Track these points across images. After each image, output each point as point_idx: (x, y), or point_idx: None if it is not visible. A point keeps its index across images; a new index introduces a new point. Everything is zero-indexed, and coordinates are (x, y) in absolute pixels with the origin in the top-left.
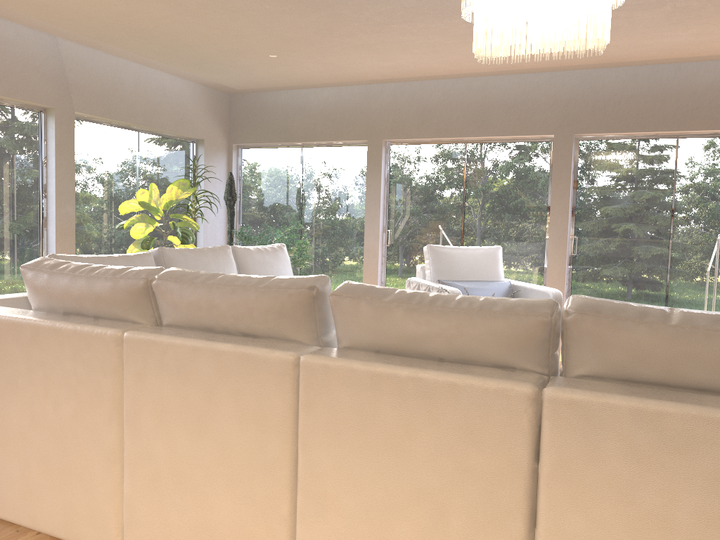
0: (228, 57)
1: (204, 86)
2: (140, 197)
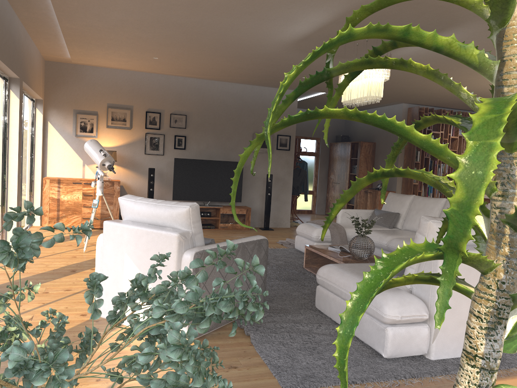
0: None
1: None
2: None
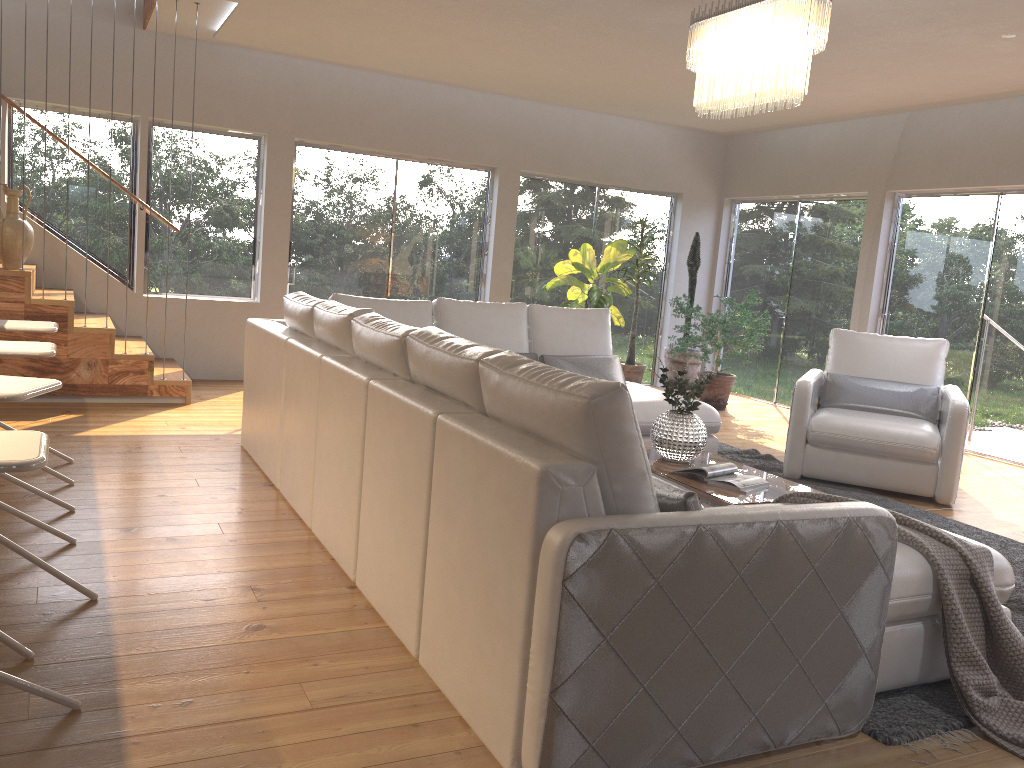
0: (666, 102)
1: (689, 131)
2: (574, 258)
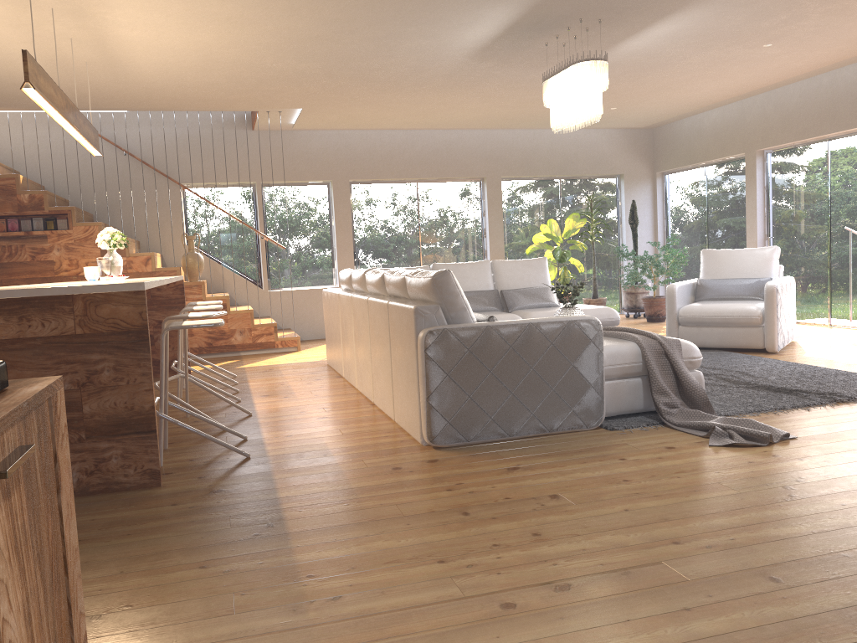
0: None
1: (622, 129)
2: (544, 230)
